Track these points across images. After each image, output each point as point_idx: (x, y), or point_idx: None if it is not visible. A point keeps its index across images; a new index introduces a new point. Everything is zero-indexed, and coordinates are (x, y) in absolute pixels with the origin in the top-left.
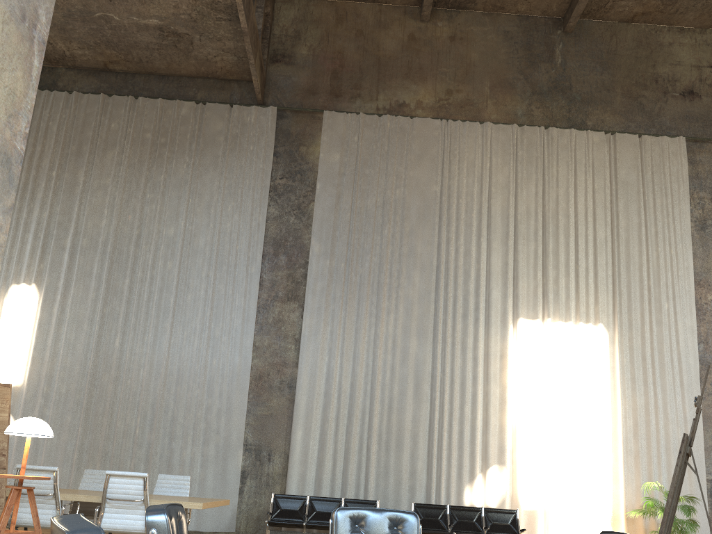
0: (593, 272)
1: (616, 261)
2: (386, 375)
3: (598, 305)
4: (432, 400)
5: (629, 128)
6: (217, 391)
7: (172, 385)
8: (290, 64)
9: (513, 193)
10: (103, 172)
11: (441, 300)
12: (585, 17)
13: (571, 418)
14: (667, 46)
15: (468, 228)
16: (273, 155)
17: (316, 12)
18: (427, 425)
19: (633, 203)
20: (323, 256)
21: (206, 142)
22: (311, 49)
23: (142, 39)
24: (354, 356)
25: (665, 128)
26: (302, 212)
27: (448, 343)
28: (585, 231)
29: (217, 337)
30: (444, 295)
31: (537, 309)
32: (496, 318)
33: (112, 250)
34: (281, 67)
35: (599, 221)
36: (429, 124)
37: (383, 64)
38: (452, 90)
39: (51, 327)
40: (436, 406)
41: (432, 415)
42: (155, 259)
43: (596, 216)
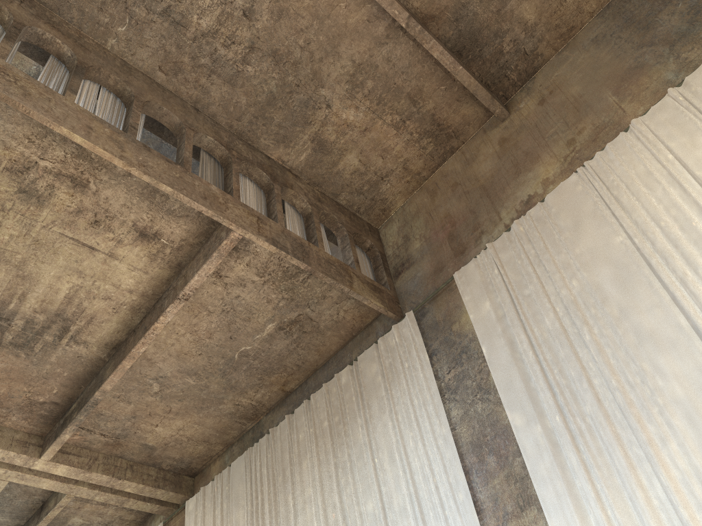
0: None
1: None
2: None
3: None
4: None
5: None
6: None
7: None
8: (411, 265)
9: None
10: (304, 485)
11: None
12: None
13: None
14: None
15: (701, 243)
16: (431, 355)
17: (412, 207)
18: None
19: None
20: (530, 424)
21: (369, 392)
22: (421, 237)
23: (280, 348)
24: None
25: None
26: (486, 390)
27: None
28: None
29: None
30: None
31: None
32: None
33: None
34: (404, 274)
35: None
36: (565, 188)
37: (489, 186)
38: (573, 137)
39: None
40: None
41: None
42: None
43: None
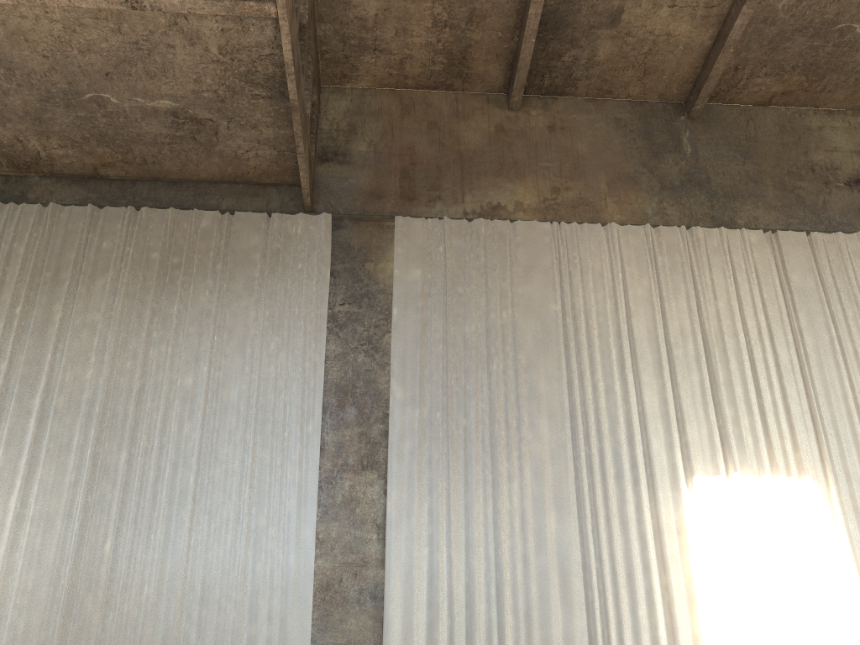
0: (783, 408)
1: (812, 391)
2: (517, 570)
3: (799, 451)
4: (589, 604)
5: (791, 226)
6: (265, 612)
7: (193, 607)
8: (346, 163)
9: (659, 310)
10: (90, 305)
11: (582, 456)
12: (712, 100)
13: (794, 617)
14: (817, 131)
15: (606, 357)
16: (329, 275)
17: (375, 103)
18: (586, 642)
19: (817, 315)
20: (410, 405)
21: (237, 261)
22: (372, 144)
23: (149, 130)
24: (466, 544)
25: (836, 223)
26: (375, 347)
27: (601, 516)
28: (763, 354)
29: (262, 529)
30: (586, 450)
31: (718, 462)
32: (662, 477)
33: (102, 411)
34: (333, 166)
35: (778, 340)
36: (536, 228)
37: (467, 160)
38: (559, 188)
39: (5, 529)
40: (596, 612)
41: (591, 626)
42: (166, 420)
43: (774, 334)
